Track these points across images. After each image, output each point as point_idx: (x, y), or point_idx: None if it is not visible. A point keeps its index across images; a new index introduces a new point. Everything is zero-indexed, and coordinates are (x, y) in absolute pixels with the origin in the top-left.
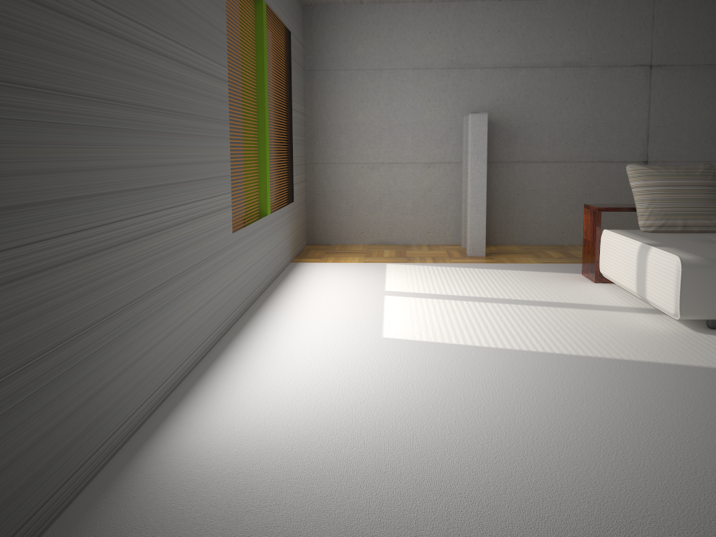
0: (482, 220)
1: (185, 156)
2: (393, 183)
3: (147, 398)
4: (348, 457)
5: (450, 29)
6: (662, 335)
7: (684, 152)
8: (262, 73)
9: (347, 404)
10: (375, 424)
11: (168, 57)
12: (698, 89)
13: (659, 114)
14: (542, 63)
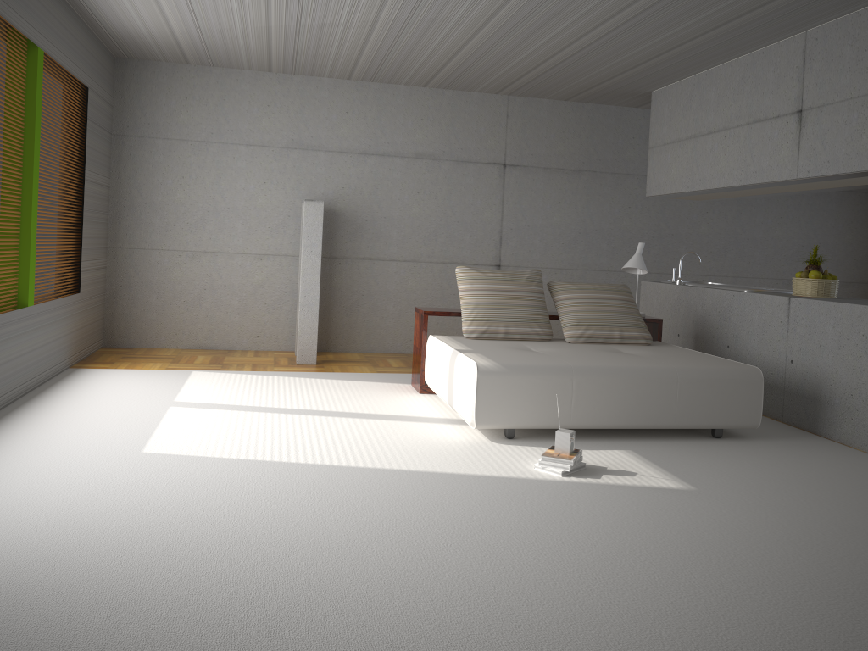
0: (314, 323)
1: None
2: (217, 276)
3: None
4: (26, 580)
5: (292, 104)
6: (456, 445)
7: (536, 257)
8: (32, 134)
9: (56, 525)
10: (79, 545)
11: None
12: (550, 193)
13: (513, 216)
14: (393, 151)
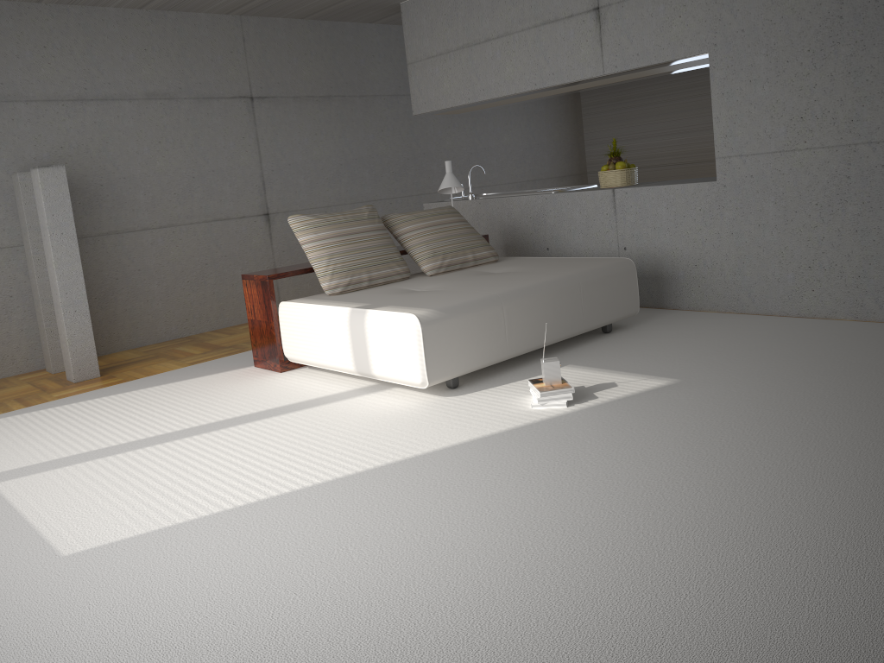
0: (87, 324)
1: None
2: None
3: None
4: None
5: None
6: (420, 411)
7: (304, 198)
8: None
9: None
10: None
11: None
12: (305, 125)
13: (271, 155)
14: (117, 94)
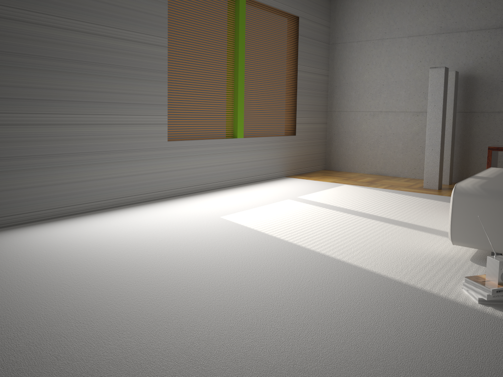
0: (436, 158)
1: (92, 87)
2: (388, 127)
3: (26, 212)
4: (44, 256)
5: (441, 1)
6: (427, 255)
7: None
8: (237, 44)
9: (109, 238)
10: (94, 249)
11: (70, 30)
12: None
13: None
14: None
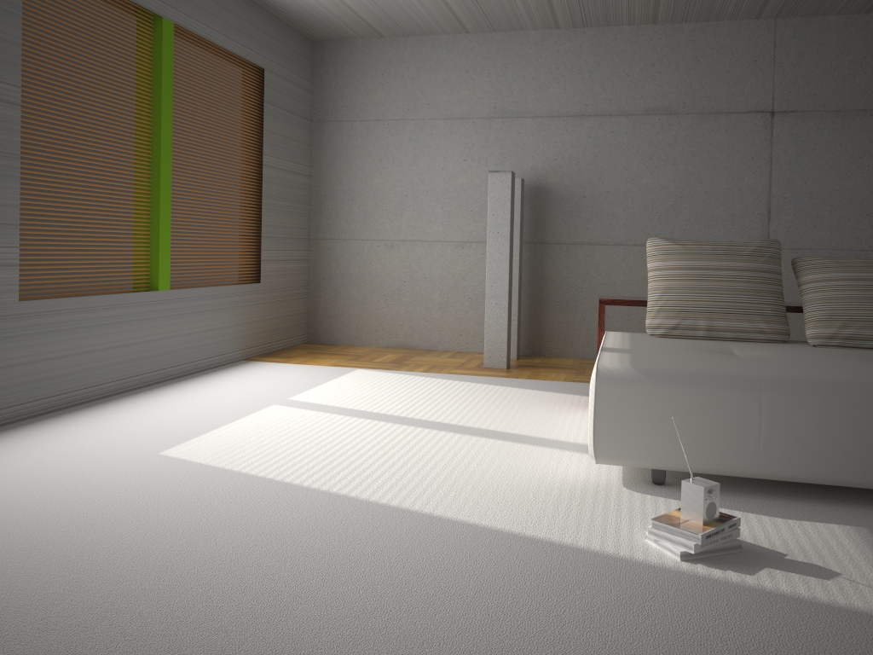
0: (503, 318)
1: None
2: (416, 267)
3: None
4: None
5: (493, 66)
6: (560, 486)
7: (825, 235)
8: (159, 109)
9: None
10: None
11: None
12: (845, 145)
13: (786, 180)
14: (616, 109)
